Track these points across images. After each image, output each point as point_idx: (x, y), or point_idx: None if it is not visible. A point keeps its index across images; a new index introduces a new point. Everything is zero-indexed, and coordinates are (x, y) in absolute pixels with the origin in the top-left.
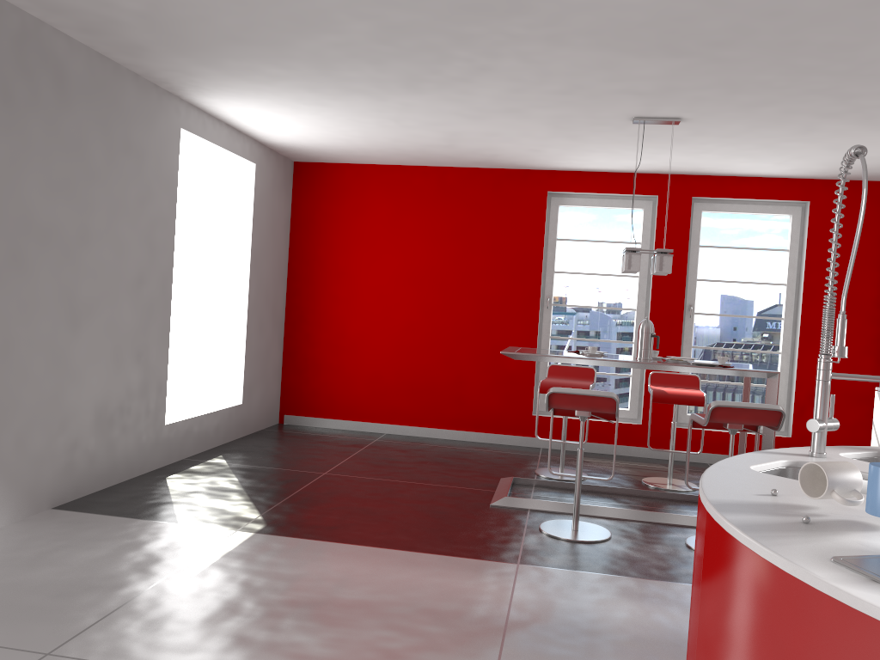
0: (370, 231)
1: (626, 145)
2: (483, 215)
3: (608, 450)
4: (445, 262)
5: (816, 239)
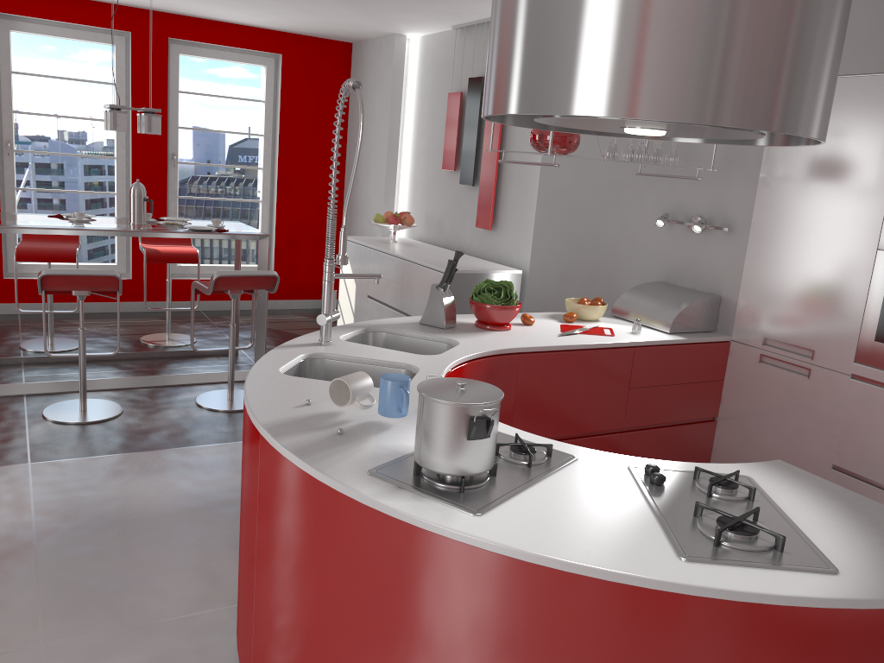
0: None
1: None
2: None
3: (99, 309)
4: None
5: (289, 93)
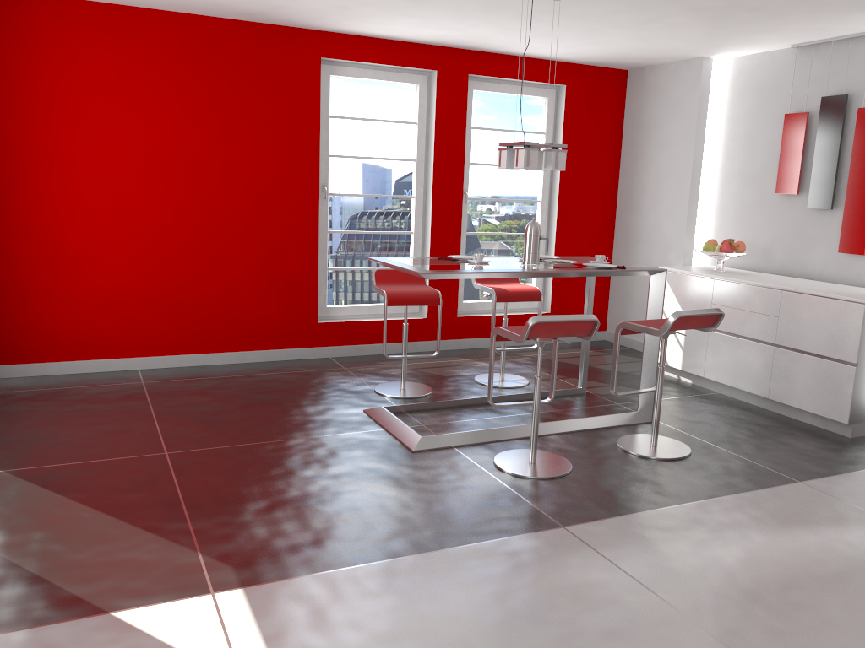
0: (86, 99)
1: (459, 14)
2: (245, 83)
3: (398, 349)
4: (200, 144)
5: (571, 123)
